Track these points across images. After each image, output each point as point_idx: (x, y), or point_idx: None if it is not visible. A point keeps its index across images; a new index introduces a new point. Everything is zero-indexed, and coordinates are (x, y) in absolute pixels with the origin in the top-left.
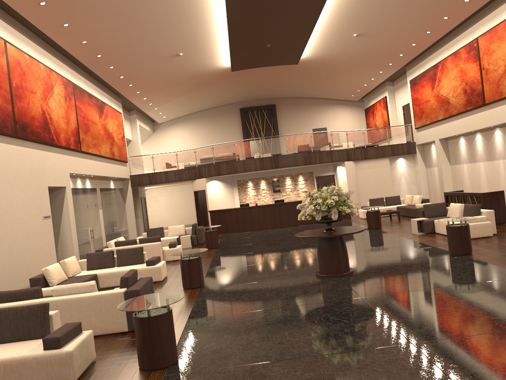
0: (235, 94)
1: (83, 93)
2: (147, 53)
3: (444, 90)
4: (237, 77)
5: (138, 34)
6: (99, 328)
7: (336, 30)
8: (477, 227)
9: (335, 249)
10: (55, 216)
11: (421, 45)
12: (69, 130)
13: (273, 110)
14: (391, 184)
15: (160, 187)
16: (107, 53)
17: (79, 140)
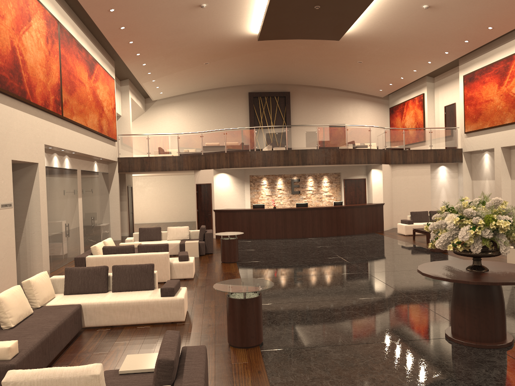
0: (248, 74)
1: (71, 40)
2: None
3: None
4: (259, 51)
5: None
6: None
7: None
8: None
9: (492, 302)
10: (18, 204)
11: (499, 30)
12: (49, 85)
13: (286, 98)
14: (430, 195)
15: (148, 175)
16: None
17: (61, 101)
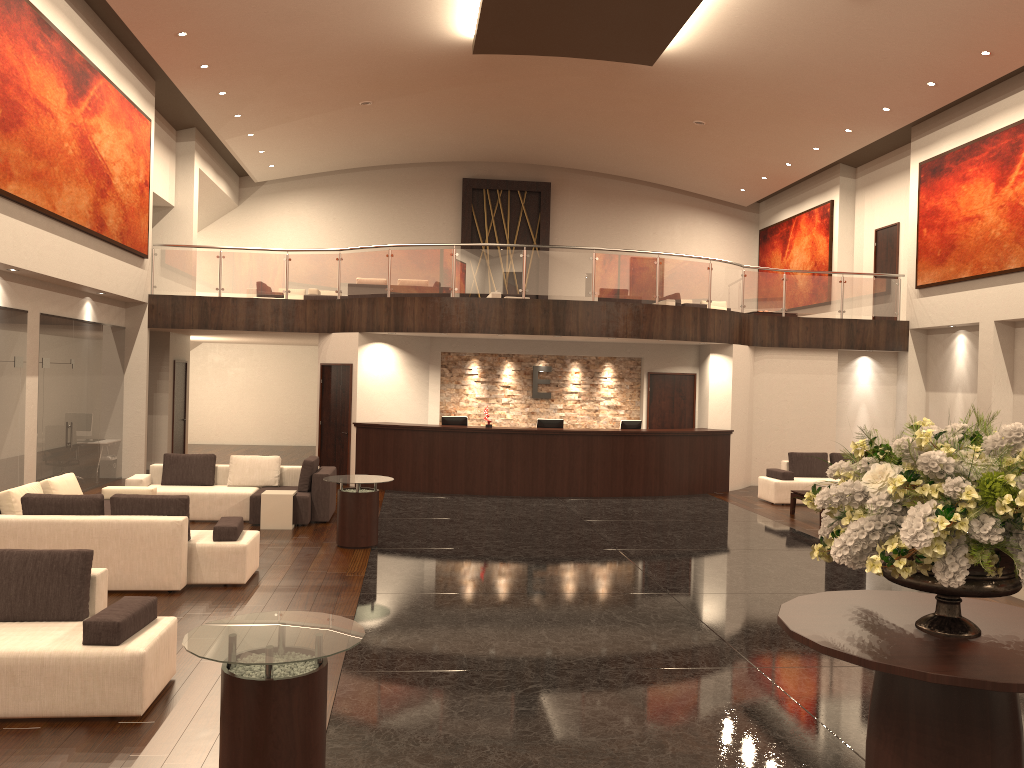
0: (461, 138)
1: (18, 4)
2: None
3: None
4: (481, 82)
5: None
6: None
7: None
8: None
9: (989, 732)
10: None
11: (1005, 60)
12: None
13: (543, 197)
14: (835, 419)
15: (234, 342)
16: None
17: None
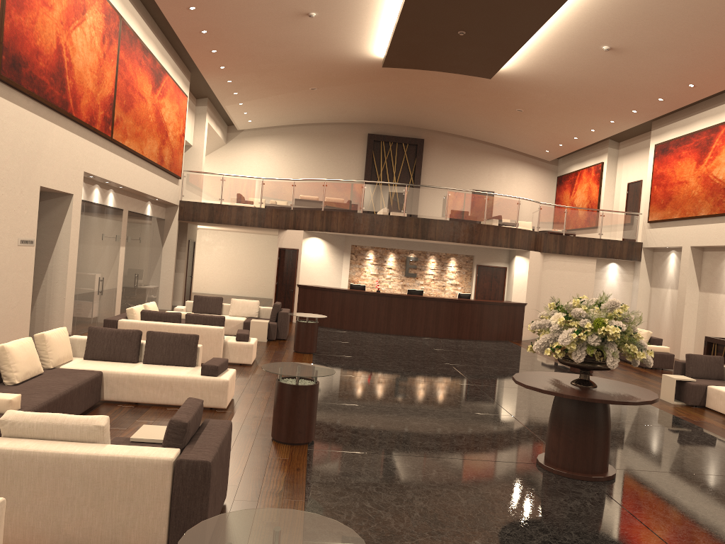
0: (369, 110)
1: (135, 41)
2: None
3: (723, 170)
4: (385, 80)
5: None
6: (96, 537)
7: (579, 32)
8: None
9: (593, 425)
10: (42, 244)
11: (703, 90)
12: (99, 96)
13: (418, 148)
14: None
15: (220, 230)
16: None
17: (113, 119)
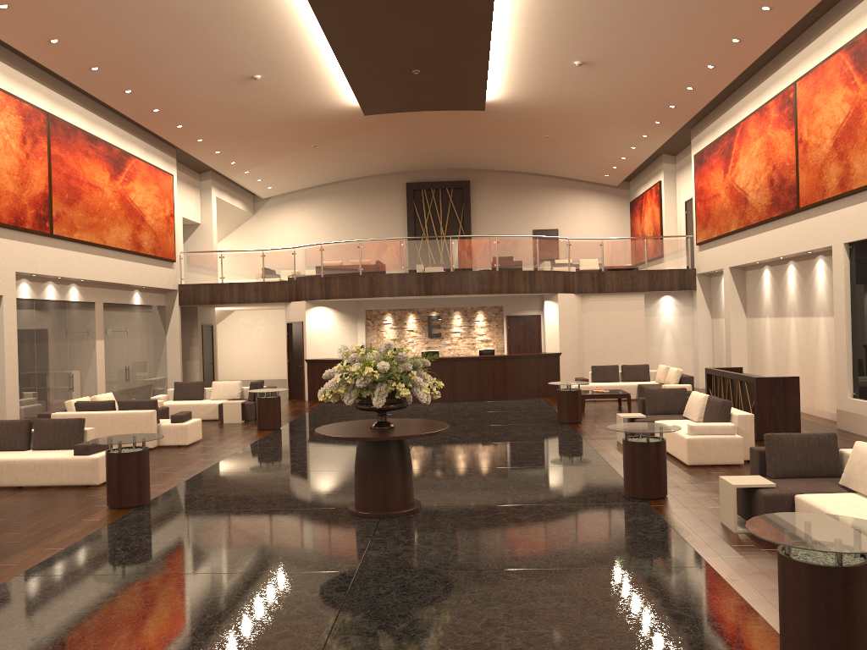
0: (394, 158)
1: (75, 133)
2: (191, 70)
3: (742, 178)
4: (386, 127)
5: (158, 33)
6: None
7: (539, 51)
8: (713, 444)
9: (381, 464)
10: None
11: (704, 91)
12: (26, 196)
13: (464, 191)
14: (644, 342)
15: (253, 309)
16: (110, 64)
17: (51, 215)
